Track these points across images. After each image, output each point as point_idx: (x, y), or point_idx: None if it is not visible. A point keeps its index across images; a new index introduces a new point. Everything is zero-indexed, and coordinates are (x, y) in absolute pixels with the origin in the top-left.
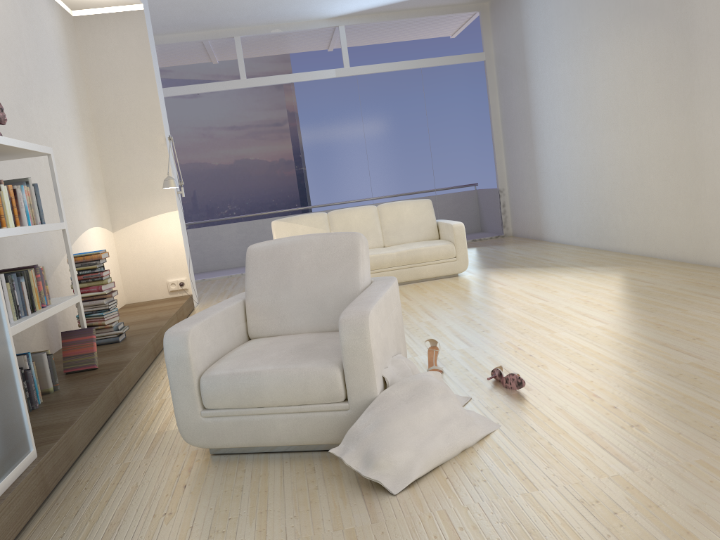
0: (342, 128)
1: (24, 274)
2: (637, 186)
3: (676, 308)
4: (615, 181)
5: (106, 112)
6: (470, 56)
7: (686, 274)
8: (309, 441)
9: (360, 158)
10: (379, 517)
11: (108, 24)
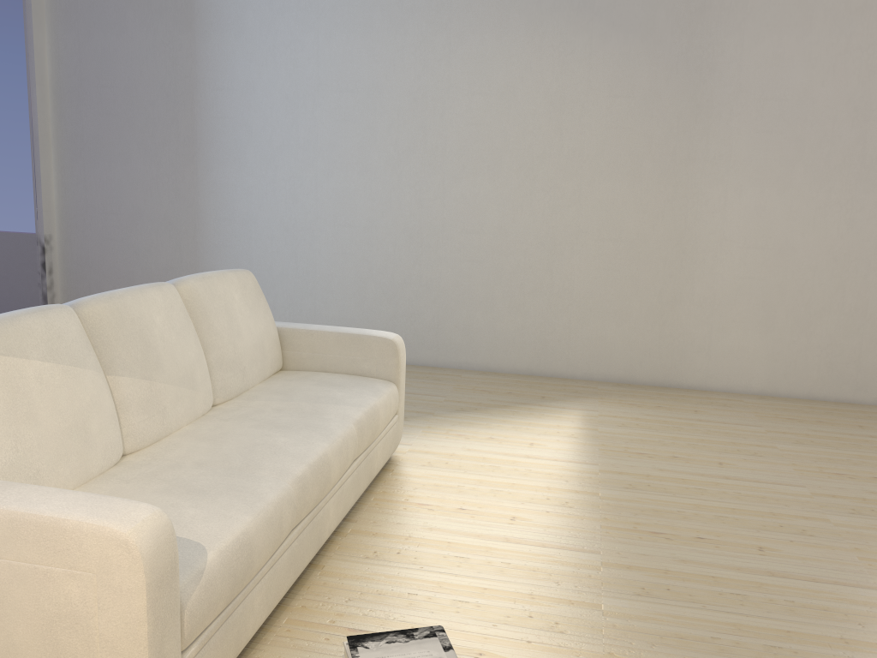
0: None
1: None
2: (535, 272)
3: None
4: (476, 258)
5: None
6: None
7: (718, 405)
8: None
9: None
10: None
11: None
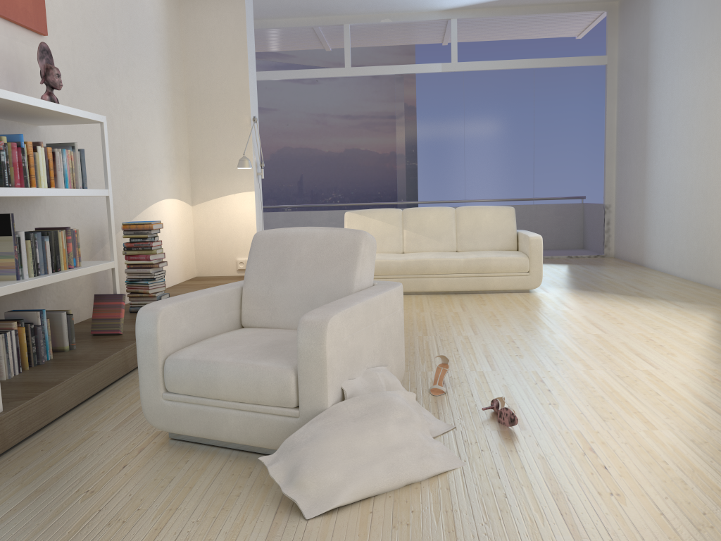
0: (441, 125)
1: (50, 234)
2: None
3: None
4: None
5: (198, 89)
6: (589, 59)
7: None
8: (258, 443)
9: (456, 157)
10: (275, 540)
11: (210, 4)
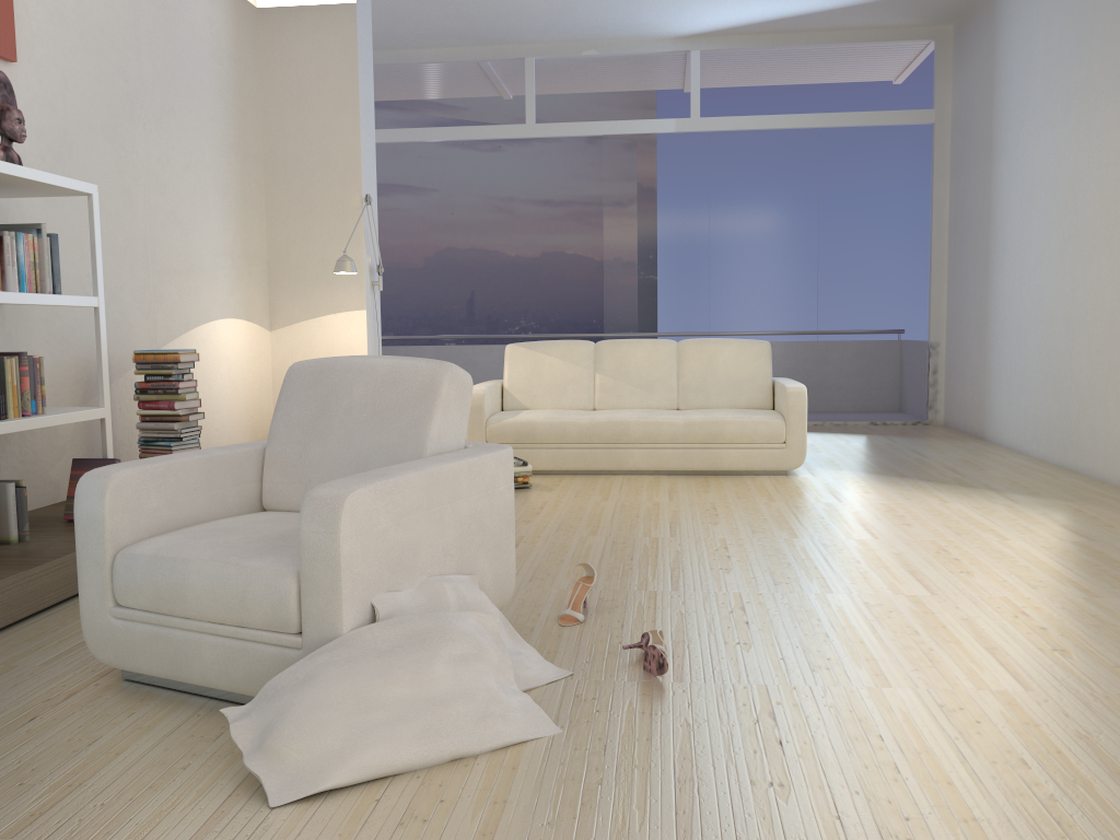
0: (674, 214)
1: None
2: None
3: (1084, 589)
4: (1099, 348)
5: (284, 152)
6: (907, 114)
7: None
8: (244, 688)
9: (697, 265)
10: (206, 838)
11: (304, 23)
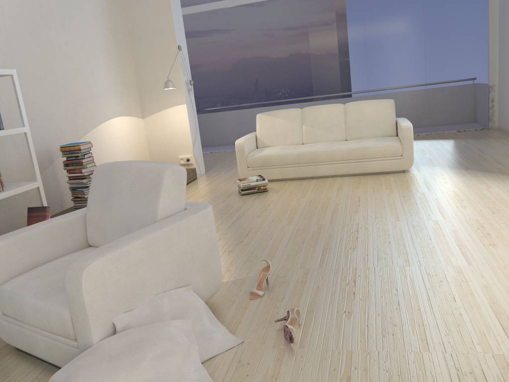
0: (345, 31)
1: None
2: None
3: None
4: None
5: (137, 28)
6: None
7: None
8: (59, 364)
9: (359, 57)
10: None
11: None
